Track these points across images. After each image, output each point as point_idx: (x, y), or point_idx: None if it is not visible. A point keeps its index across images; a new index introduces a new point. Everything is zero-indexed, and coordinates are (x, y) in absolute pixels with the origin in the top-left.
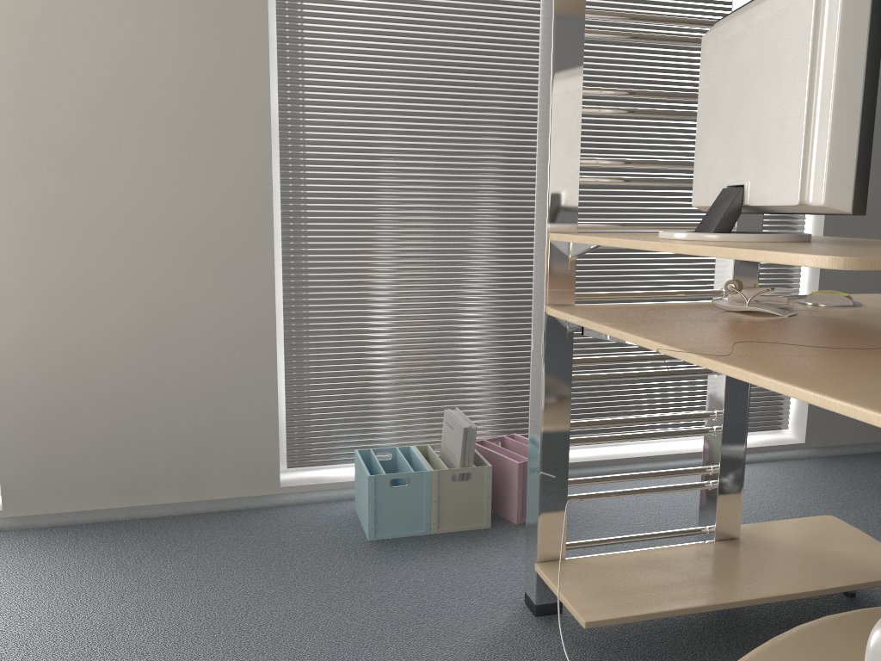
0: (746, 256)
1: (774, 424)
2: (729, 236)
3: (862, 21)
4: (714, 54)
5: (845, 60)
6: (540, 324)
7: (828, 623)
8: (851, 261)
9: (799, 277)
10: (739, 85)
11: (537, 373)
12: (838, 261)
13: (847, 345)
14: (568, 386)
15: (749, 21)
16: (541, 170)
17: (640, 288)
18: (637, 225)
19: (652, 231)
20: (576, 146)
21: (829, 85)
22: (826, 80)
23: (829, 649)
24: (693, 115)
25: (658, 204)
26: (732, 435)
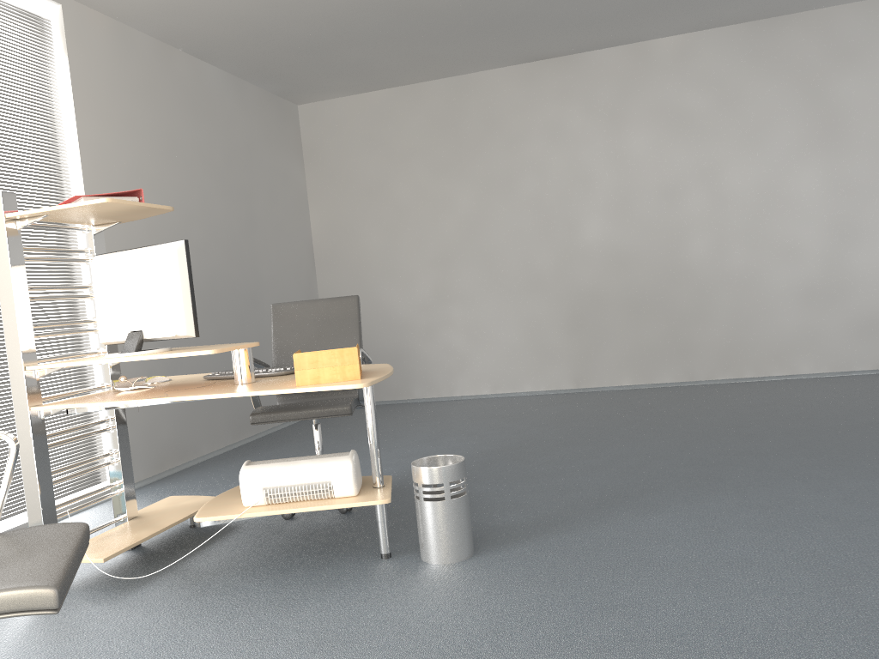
0: (174, 355)
1: (100, 479)
2: (147, 351)
3: (185, 271)
4: (106, 273)
5: (183, 284)
6: (26, 419)
7: (214, 499)
8: (215, 350)
9: (95, 382)
10: (128, 288)
11: (28, 448)
12: (211, 351)
13: (197, 387)
14: (47, 450)
15: (126, 262)
16: (11, 333)
17: (3, 406)
18: (62, 356)
19: (3, 366)
20: (30, 318)
21: (179, 292)
22: (177, 290)
23: (220, 502)
24: (77, 297)
25: (4, 347)
26: (125, 460)
